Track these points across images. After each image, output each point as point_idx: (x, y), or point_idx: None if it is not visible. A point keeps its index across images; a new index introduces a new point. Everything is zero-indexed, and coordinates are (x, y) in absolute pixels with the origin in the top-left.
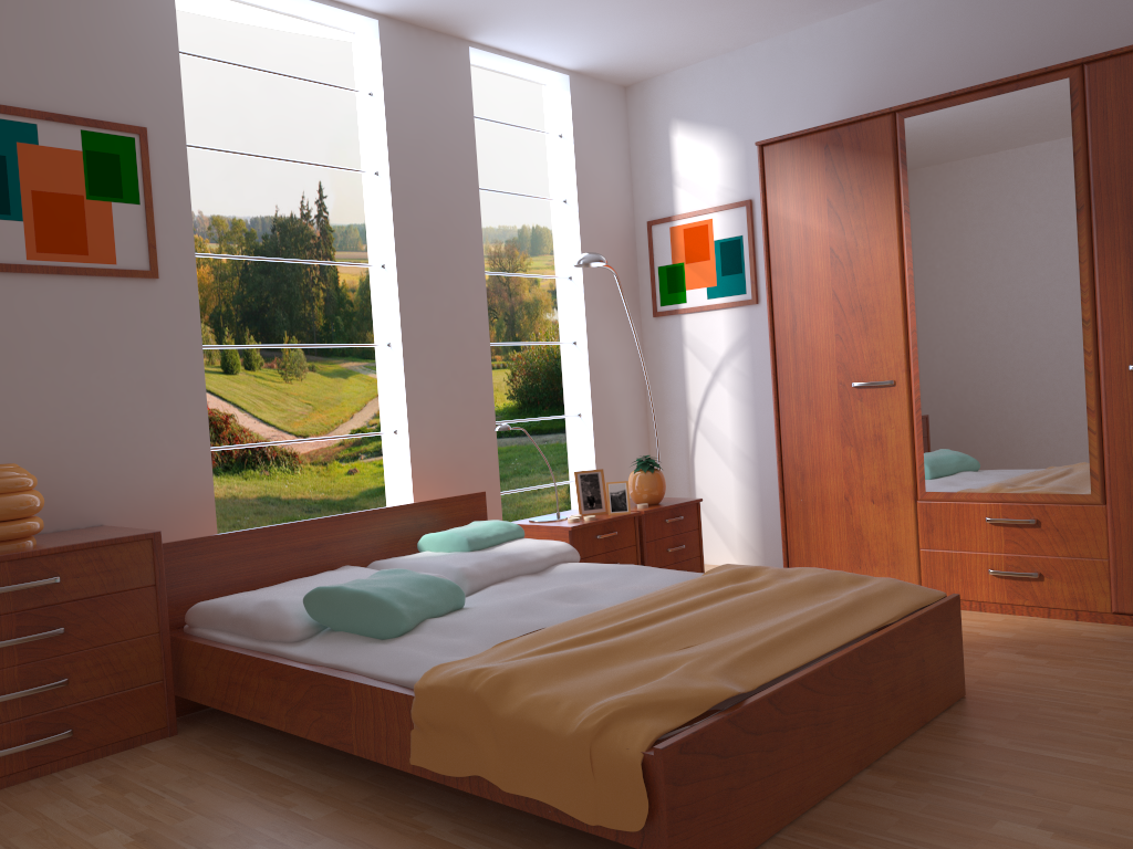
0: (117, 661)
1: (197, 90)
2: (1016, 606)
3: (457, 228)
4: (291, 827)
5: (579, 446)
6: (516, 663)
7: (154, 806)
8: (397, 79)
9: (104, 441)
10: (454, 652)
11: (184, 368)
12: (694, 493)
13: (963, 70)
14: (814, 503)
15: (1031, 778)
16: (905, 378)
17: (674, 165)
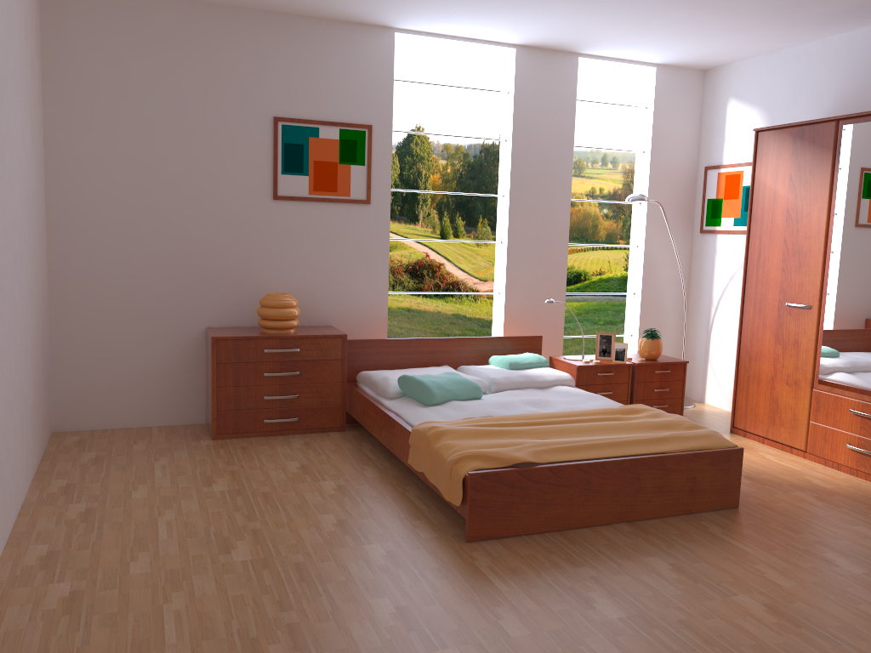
0: (321, 391)
1: (444, 66)
2: (859, 471)
3: (554, 173)
4: (358, 477)
5: (631, 313)
6: (454, 427)
7: (315, 456)
8: (524, 83)
9: (335, 285)
10: (445, 418)
11: (378, 251)
12: (707, 356)
13: None
14: (754, 378)
15: (702, 548)
16: (817, 305)
17: (726, 129)
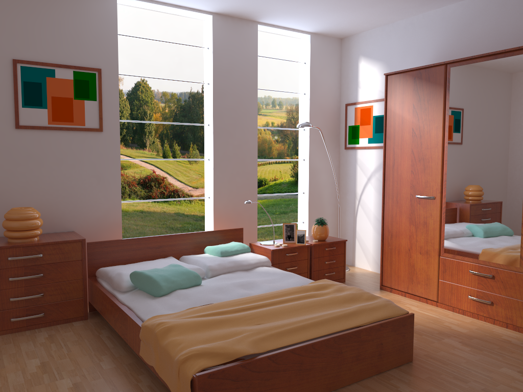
0: (64, 288)
1: (159, 36)
2: (479, 315)
3: (245, 108)
4: (94, 370)
5: (302, 207)
6: (179, 321)
7: (57, 351)
8: (220, 41)
9: (76, 197)
10: (171, 309)
11: (111, 169)
12: (355, 233)
13: (493, 40)
14: (395, 249)
15: None
16: (439, 196)
17: (359, 78)
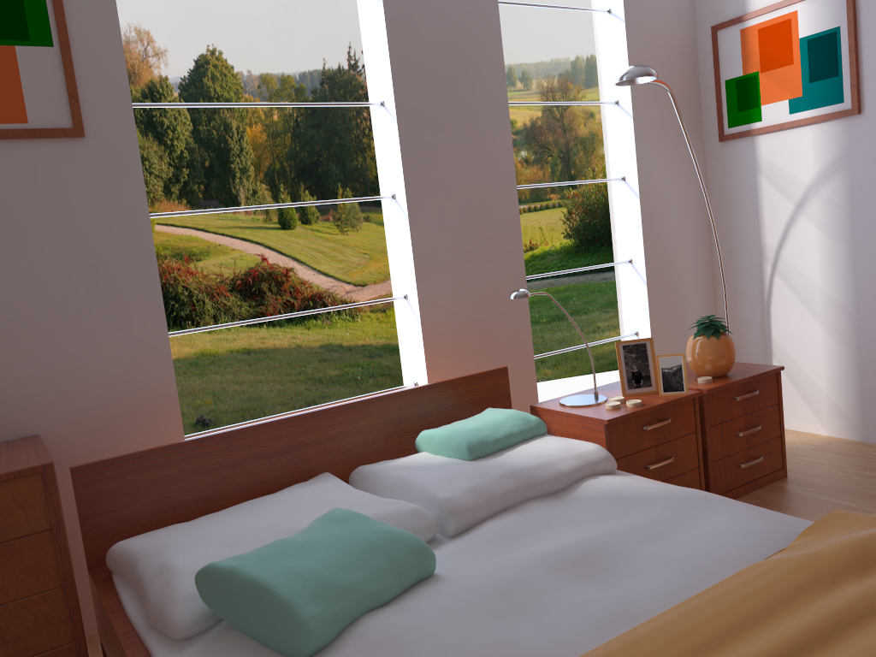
0: (5, 627)
1: None
2: None
3: (471, 51)
4: None
5: (630, 296)
6: None
7: None
8: None
9: (31, 337)
10: None
11: (127, 243)
12: (770, 347)
13: None
14: None
15: None
16: None
17: None
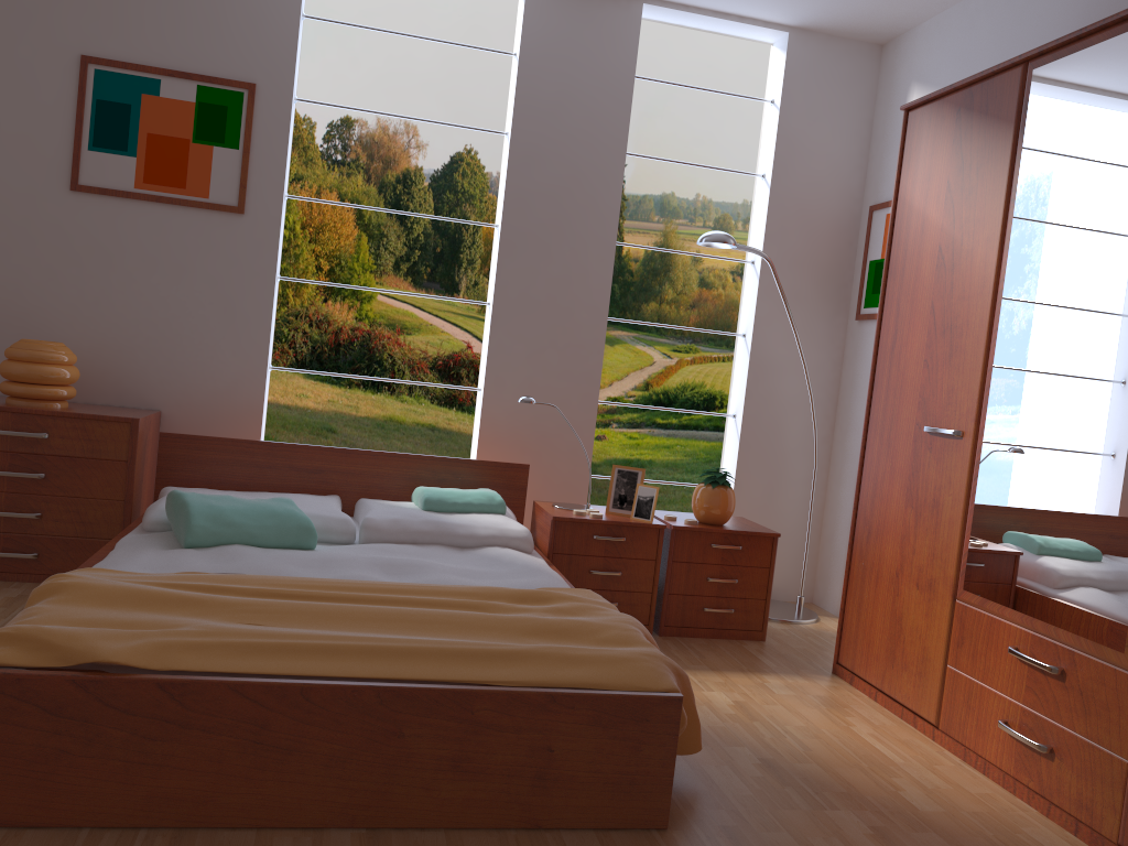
0: (84, 513)
1: None
2: (1018, 784)
3: (587, 194)
4: None
5: (729, 450)
6: (100, 581)
7: None
8: (540, 39)
9: (173, 343)
10: (160, 569)
11: (255, 294)
12: None
13: None
14: (872, 571)
15: None
16: (973, 431)
17: None
